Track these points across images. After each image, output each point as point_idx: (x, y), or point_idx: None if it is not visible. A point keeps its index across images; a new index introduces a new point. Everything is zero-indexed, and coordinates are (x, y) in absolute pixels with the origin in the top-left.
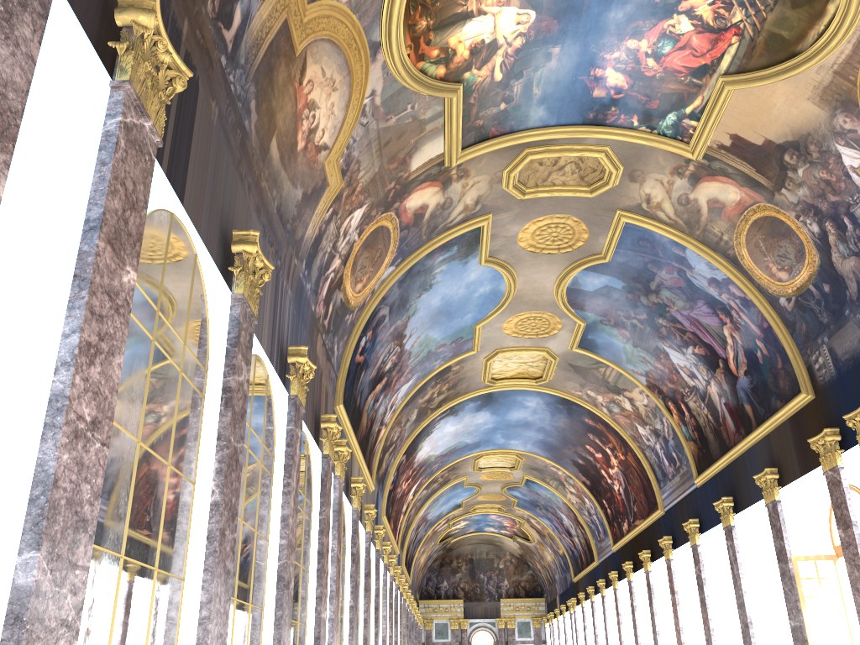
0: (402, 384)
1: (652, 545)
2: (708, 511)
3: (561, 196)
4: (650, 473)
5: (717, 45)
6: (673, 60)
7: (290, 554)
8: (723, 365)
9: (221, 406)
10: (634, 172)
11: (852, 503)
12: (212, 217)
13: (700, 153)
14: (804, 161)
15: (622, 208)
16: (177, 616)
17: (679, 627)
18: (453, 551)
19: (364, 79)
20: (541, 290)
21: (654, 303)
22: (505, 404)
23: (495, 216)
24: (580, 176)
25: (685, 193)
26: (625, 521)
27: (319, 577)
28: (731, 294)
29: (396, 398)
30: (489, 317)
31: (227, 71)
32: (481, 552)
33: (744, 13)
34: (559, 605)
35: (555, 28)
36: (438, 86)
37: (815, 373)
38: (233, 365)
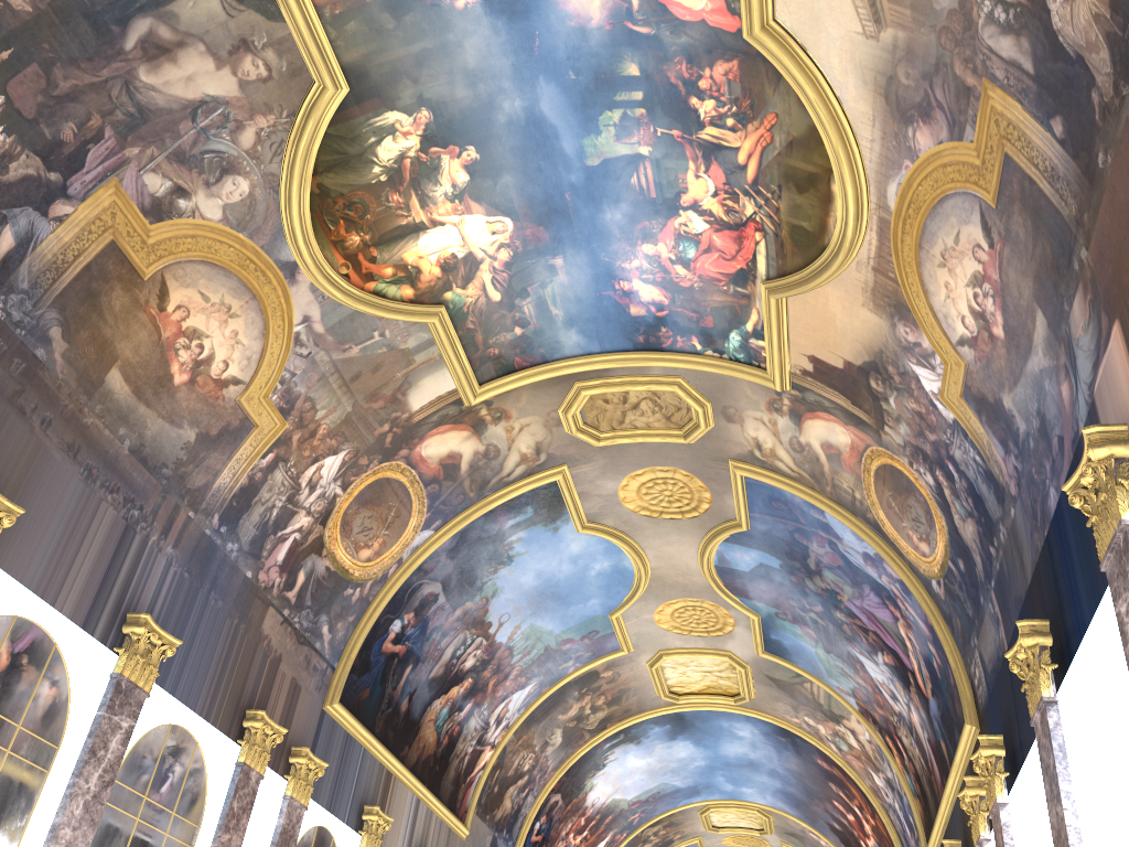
0: (512, 690)
1: None
2: None
3: (653, 443)
4: (898, 846)
5: (744, 244)
6: (704, 265)
7: None
8: (913, 681)
9: None
10: (727, 409)
11: None
12: None
13: (784, 381)
14: (891, 387)
15: (734, 457)
16: None
17: None
18: None
19: (284, 303)
20: (684, 568)
21: (823, 589)
22: (708, 731)
23: (573, 468)
24: (665, 416)
25: (794, 436)
26: None
27: None
28: (889, 575)
29: (506, 709)
30: (625, 605)
31: None
32: None
33: (753, 202)
34: None
35: (546, 236)
36: (406, 309)
37: (977, 692)
38: None
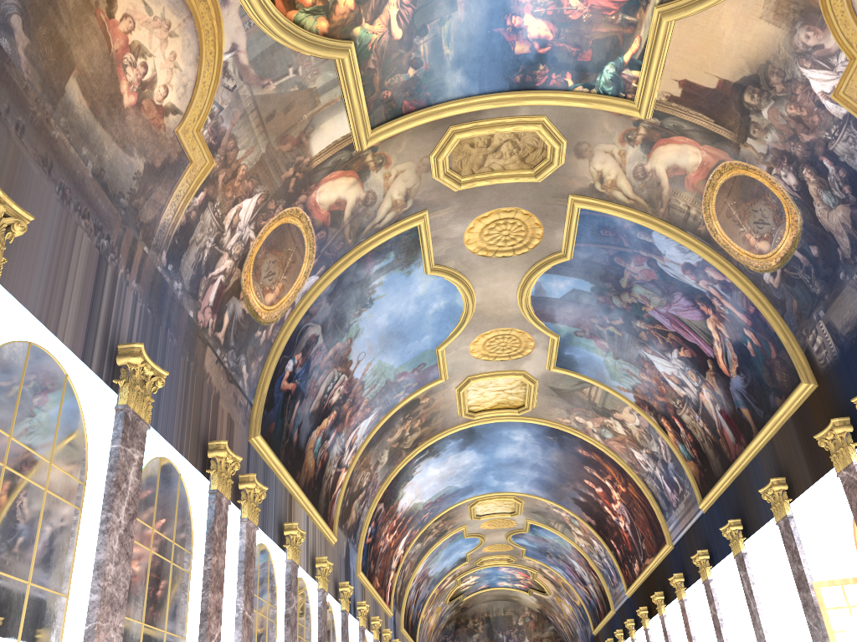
0: (360, 419)
1: (665, 585)
2: (717, 540)
3: (504, 185)
4: (653, 503)
5: None
6: None
7: (109, 614)
8: (712, 366)
9: None
10: (580, 146)
11: None
12: None
13: (649, 109)
14: (768, 98)
15: (575, 193)
16: None
17: None
18: (468, 610)
19: (216, 27)
20: (503, 302)
21: (628, 304)
22: (490, 440)
23: (432, 214)
24: (521, 158)
25: (641, 164)
26: (635, 562)
27: None
28: (709, 279)
29: (356, 436)
30: (450, 338)
31: None
32: (498, 609)
33: None
34: None
35: None
36: (322, 43)
37: (815, 356)
38: None
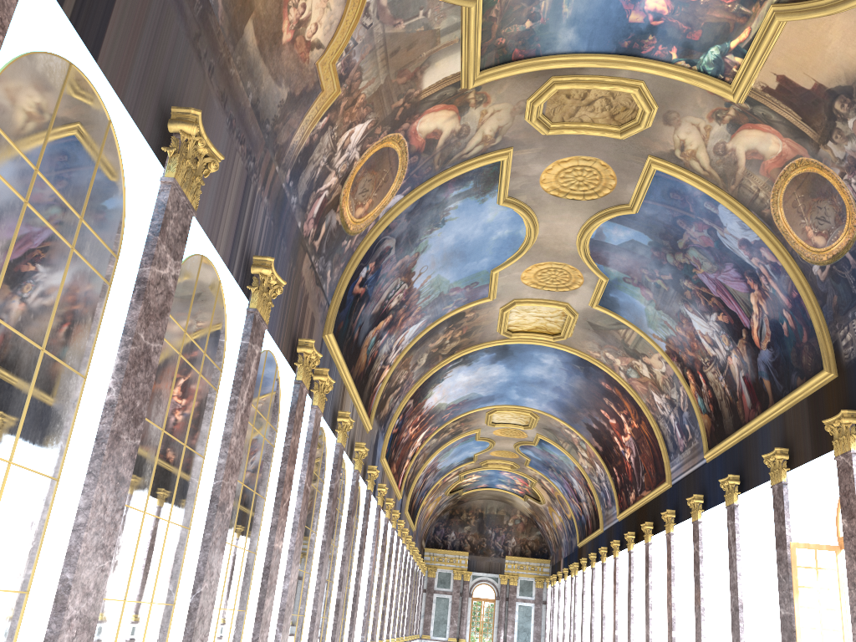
0: (410, 324)
1: (656, 518)
2: (714, 488)
3: (589, 136)
4: (661, 444)
5: None
6: None
7: (229, 475)
8: (746, 336)
9: (132, 298)
10: (669, 114)
11: None
12: (147, 88)
13: (743, 95)
14: None
15: (654, 155)
16: (44, 518)
17: (671, 603)
18: (463, 504)
19: None
20: (563, 239)
21: (681, 263)
22: (521, 359)
23: (516, 151)
24: (611, 114)
25: (723, 142)
26: (632, 491)
27: (277, 505)
28: (761, 258)
29: (403, 339)
30: (506, 264)
31: None
32: (492, 508)
33: None
34: (563, 568)
35: None
36: None
37: (841, 350)
38: (151, 255)
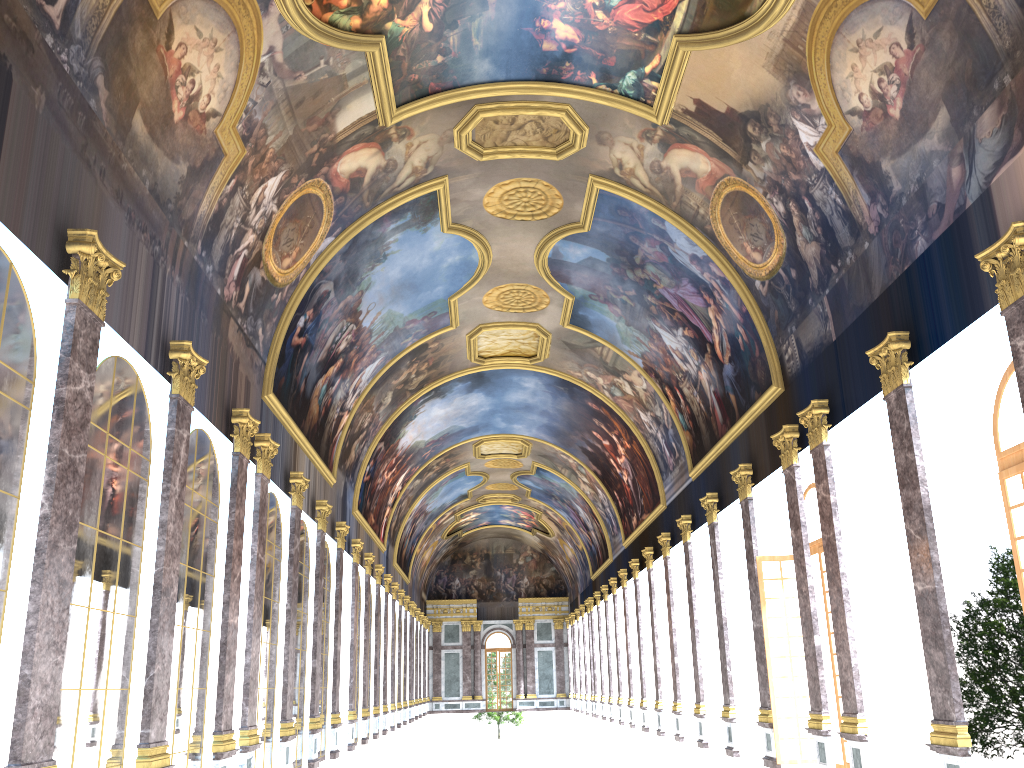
0: (366, 365)
1: (656, 542)
2: (700, 507)
3: (526, 158)
4: (653, 464)
5: (667, 1)
6: (623, 13)
7: (170, 561)
8: (710, 350)
9: (53, 418)
10: (601, 134)
11: (803, 503)
12: (41, 217)
13: (666, 117)
14: (766, 134)
15: (595, 173)
16: None
17: (671, 629)
18: (466, 546)
19: (256, 35)
20: (520, 260)
21: (641, 279)
22: (500, 385)
23: (452, 179)
24: (544, 137)
25: (657, 160)
26: (634, 515)
27: (227, 581)
28: (712, 273)
29: (360, 381)
30: (464, 290)
31: (56, 51)
32: (499, 546)
33: None
34: (580, 604)
35: None
36: (354, 40)
37: (785, 364)
38: (66, 375)
